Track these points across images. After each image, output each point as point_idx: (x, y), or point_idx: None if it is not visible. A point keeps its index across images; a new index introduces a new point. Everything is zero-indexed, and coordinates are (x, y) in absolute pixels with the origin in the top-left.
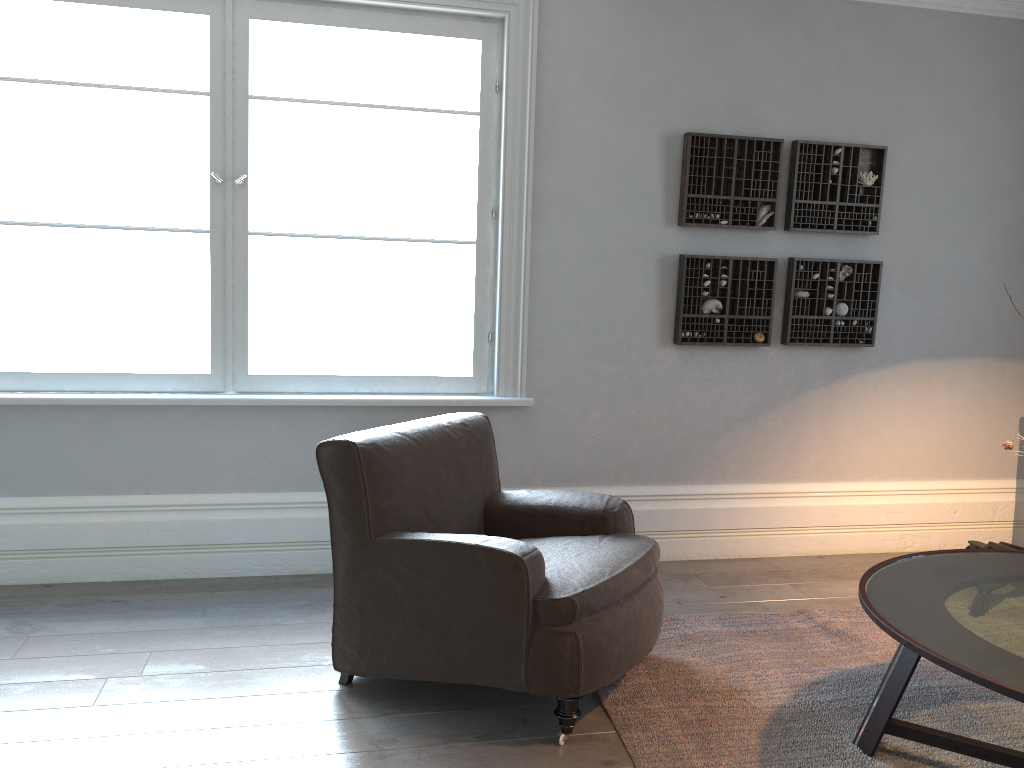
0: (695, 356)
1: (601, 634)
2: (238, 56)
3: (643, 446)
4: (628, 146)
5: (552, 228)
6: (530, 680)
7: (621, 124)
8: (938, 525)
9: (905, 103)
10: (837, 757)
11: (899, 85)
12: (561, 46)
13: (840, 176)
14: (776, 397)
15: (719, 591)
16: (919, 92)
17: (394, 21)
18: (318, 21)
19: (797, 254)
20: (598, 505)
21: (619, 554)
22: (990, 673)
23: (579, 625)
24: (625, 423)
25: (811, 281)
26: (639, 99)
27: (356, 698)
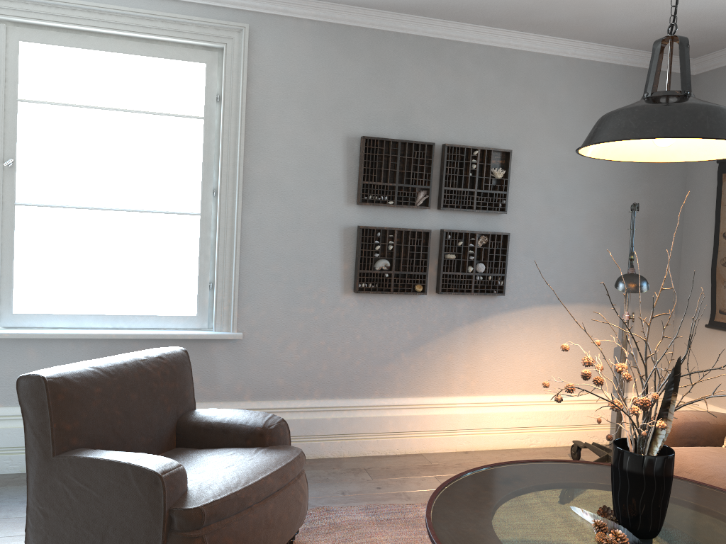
0: (370, 301)
1: (229, 536)
2: (10, 69)
3: (330, 369)
4: (318, 145)
5: (259, 204)
6: None
7: (313, 128)
8: (555, 427)
9: (526, 119)
10: None
11: (521, 106)
12: (267, 70)
13: (477, 170)
14: (433, 332)
15: (378, 483)
16: (536, 112)
17: (137, 47)
18: (75, 45)
19: (447, 227)
20: (259, 423)
21: (261, 466)
22: None
23: (208, 530)
24: (316, 352)
25: (458, 247)
26: (327, 110)
27: None
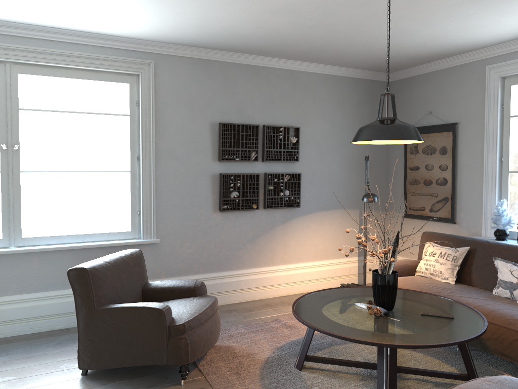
0: (228, 215)
1: (196, 337)
2: (13, 90)
3: (208, 256)
4: (196, 128)
5: (164, 164)
6: (168, 359)
7: (192, 119)
8: (329, 278)
9: (306, 109)
10: (288, 372)
11: (303, 102)
12: (165, 86)
13: (282, 139)
14: (263, 230)
15: (243, 315)
16: (311, 104)
17: (88, 75)
18: (52, 75)
19: (268, 171)
20: (191, 284)
21: (201, 304)
22: (332, 331)
23: (187, 334)
24: (200, 246)
25: (274, 182)
26: (199, 108)
27: (90, 380)
